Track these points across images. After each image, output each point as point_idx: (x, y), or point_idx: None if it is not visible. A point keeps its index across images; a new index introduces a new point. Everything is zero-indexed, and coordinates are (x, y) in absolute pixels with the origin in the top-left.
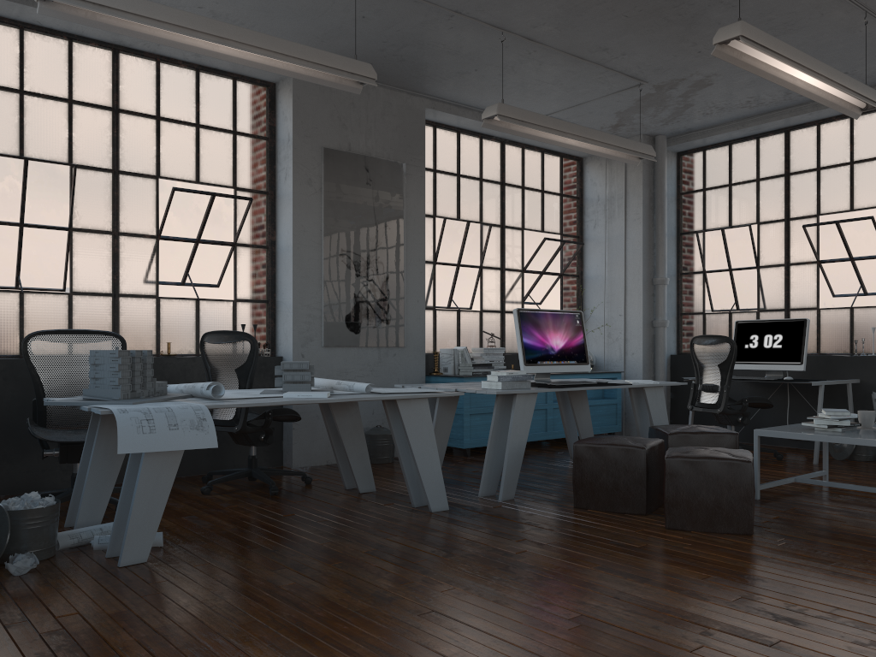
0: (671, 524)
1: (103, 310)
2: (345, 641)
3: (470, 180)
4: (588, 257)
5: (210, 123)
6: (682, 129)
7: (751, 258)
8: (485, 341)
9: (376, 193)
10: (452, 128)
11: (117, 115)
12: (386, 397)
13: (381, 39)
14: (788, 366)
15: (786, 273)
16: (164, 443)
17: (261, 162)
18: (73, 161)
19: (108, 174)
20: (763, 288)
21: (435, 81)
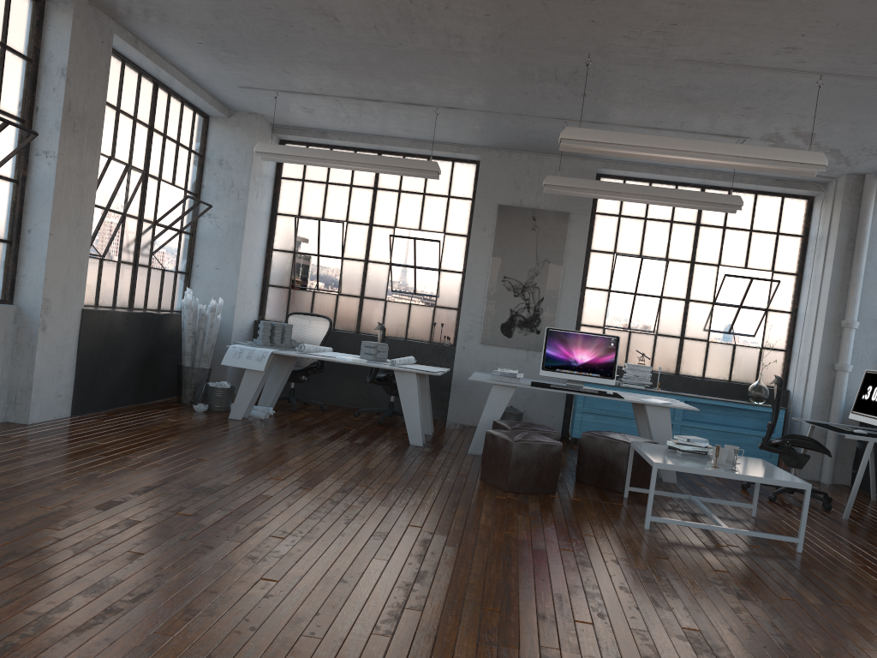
0: (481, 476)
1: (354, 305)
2: (202, 444)
3: (659, 223)
4: (802, 295)
5: (432, 192)
6: None
7: None
8: (657, 361)
9: (539, 236)
10: (641, 180)
11: (374, 191)
12: (379, 366)
13: (507, 132)
14: (876, 421)
15: None
16: (241, 364)
17: (465, 215)
18: (348, 219)
19: (366, 226)
20: None
21: None
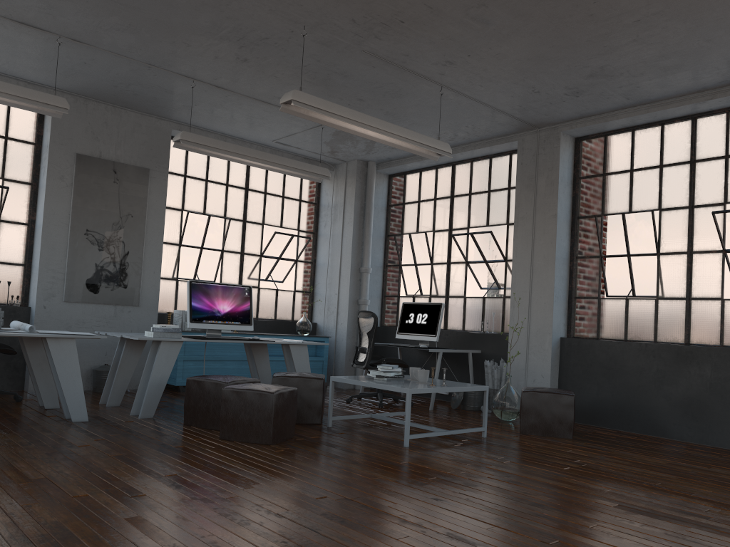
0: (222, 436)
1: None
2: None
3: (217, 185)
4: (320, 249)
5: None
6: (383, 158)
7: (427, 257)
8: None
9: (122, 190)
10: None
11: None
12: (32, 335)
13: (110, 79)
14: (428, 337)
15: (447, 269)
16: None
17: (28, 160)
18: None
19: None
20: (434, 280)
21: (171, 111)
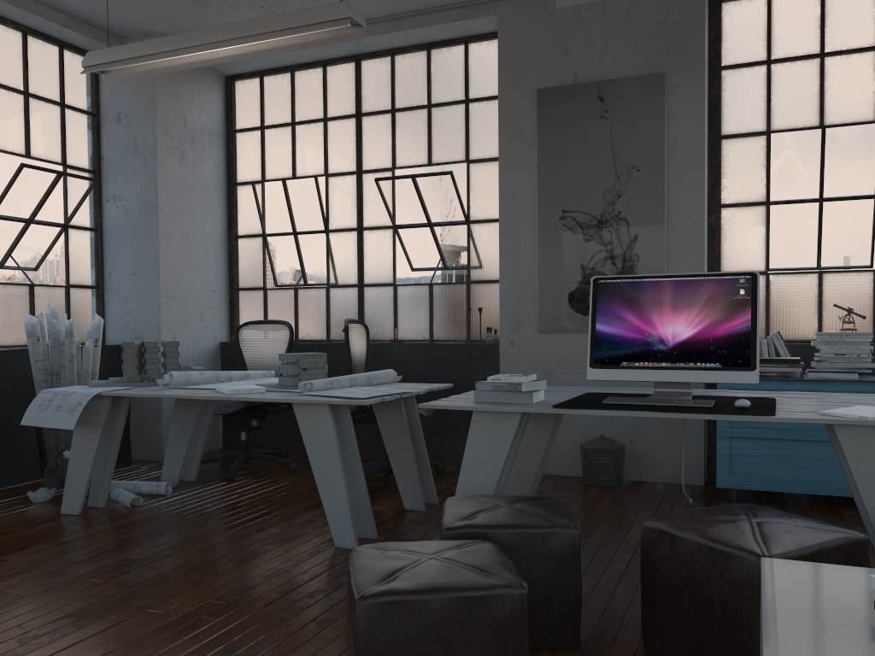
0: None
1: (351, 300)
2: None
3: (851, 56)
4: None
5: (441, 100)
6: None
7: None
8: None
9: (614, 127)
10: None
11: (357, 120)
12: (261, 398)
13: None
14: None
15: None
16: (46, 420)
17: (496, 125)
18: (327, 171)
19: (353, 177)
20: None
21: None
